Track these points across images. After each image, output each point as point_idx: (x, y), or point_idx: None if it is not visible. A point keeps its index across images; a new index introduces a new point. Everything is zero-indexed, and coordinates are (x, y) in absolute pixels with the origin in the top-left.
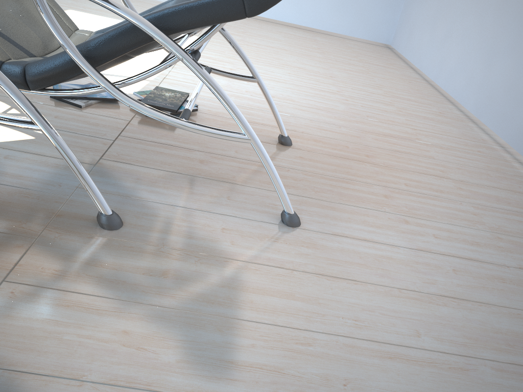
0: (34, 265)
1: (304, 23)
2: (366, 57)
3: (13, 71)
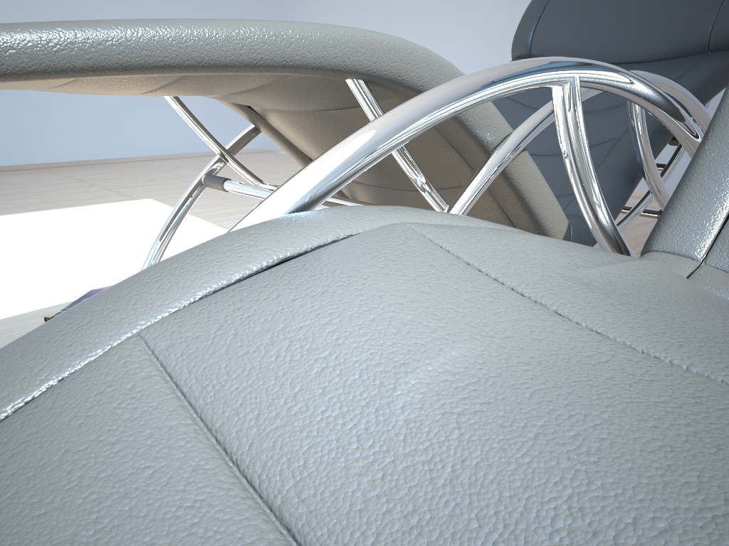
0: None
1: (175, 149)
2: None
3: (585, 229)
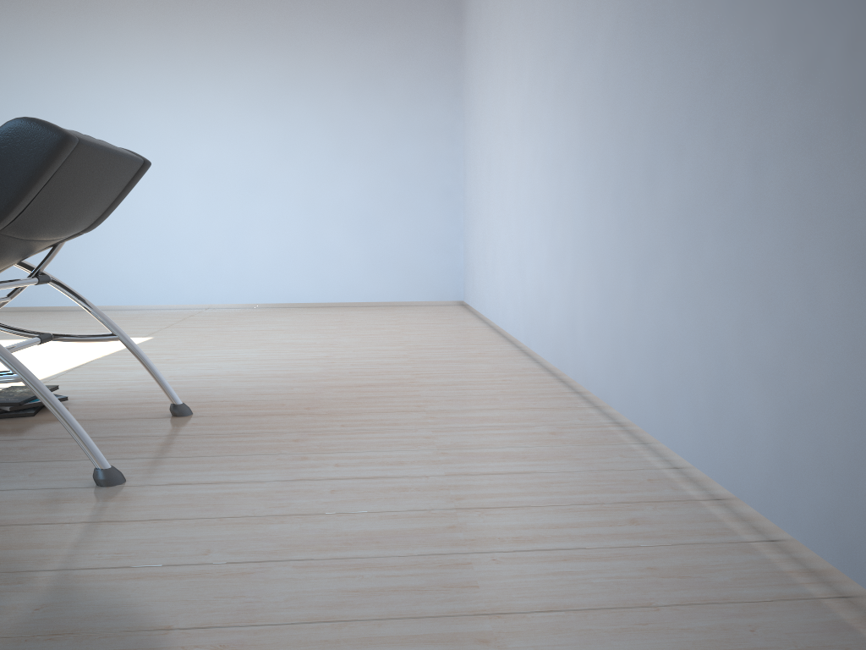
0: None
1: (334, 298)
2: (412, 319)
3: None
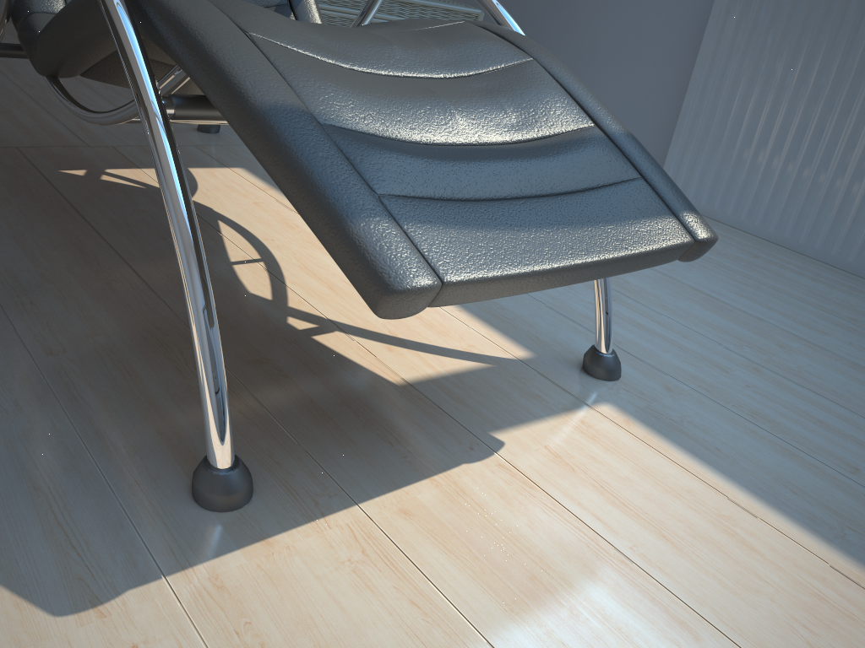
0: (56, 142)
1: None
2: None
3: None
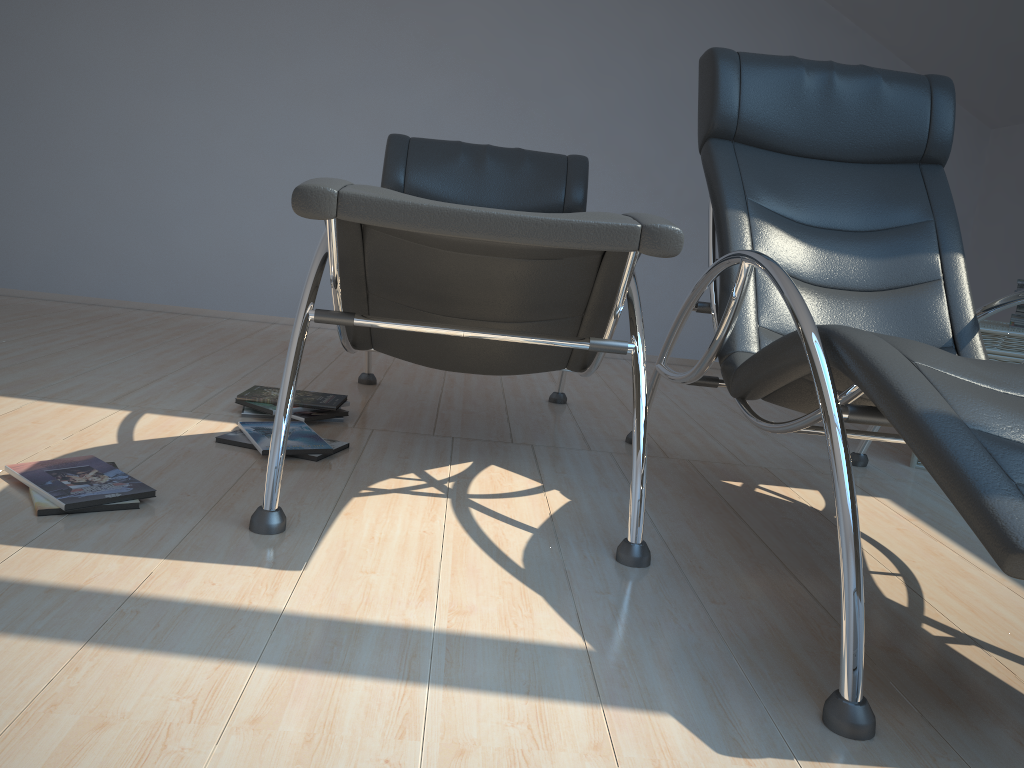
0: (718, 459)
1: None
2: None
3: None
